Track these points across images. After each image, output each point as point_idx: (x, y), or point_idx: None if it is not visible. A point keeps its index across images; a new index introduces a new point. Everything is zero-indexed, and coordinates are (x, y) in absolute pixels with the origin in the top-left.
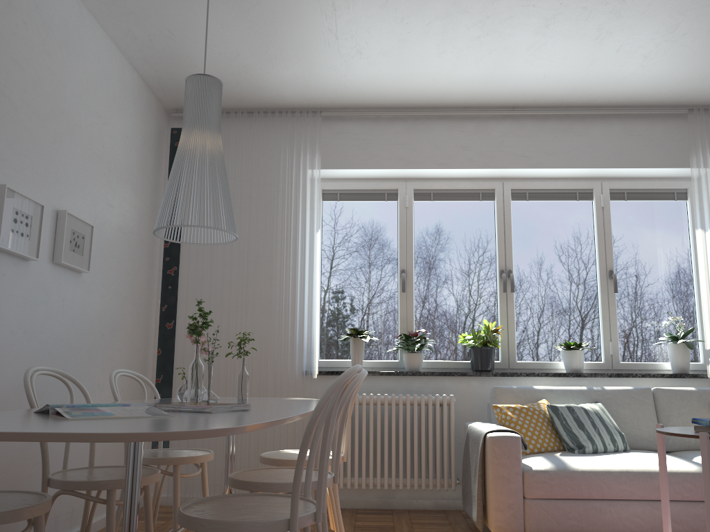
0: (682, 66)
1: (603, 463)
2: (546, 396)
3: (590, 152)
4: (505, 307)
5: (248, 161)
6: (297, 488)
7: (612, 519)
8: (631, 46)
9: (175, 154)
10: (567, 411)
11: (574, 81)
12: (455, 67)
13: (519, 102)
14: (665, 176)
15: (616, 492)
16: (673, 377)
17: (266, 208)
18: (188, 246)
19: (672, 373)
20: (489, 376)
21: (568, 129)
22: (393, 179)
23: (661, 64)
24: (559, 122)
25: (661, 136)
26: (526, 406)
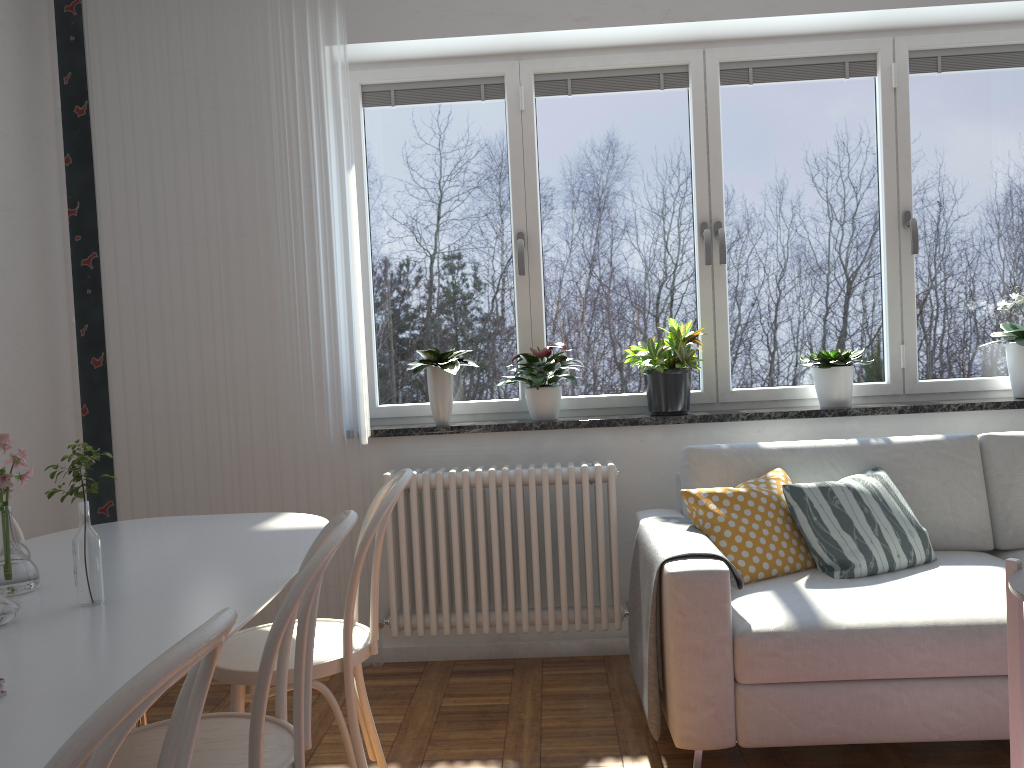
0: None
1: (889, 607)
2: (783, 462)
3: None
4: (709, 293)
5: (206, 35)
6: None
7: (904, 716)
8: None
9: (67, 31)
10: (821, 497)
11: None
12: None
13: None
14: (1018, 18)
15: (914, 666)
16: (1016, 408)
17: (249, 129)
18: (111, 213)
19: (1015, 401)
20: (681, 423)
21: None
22: (494, 57)
23: None
24: None
25: None
26: (744, 491)
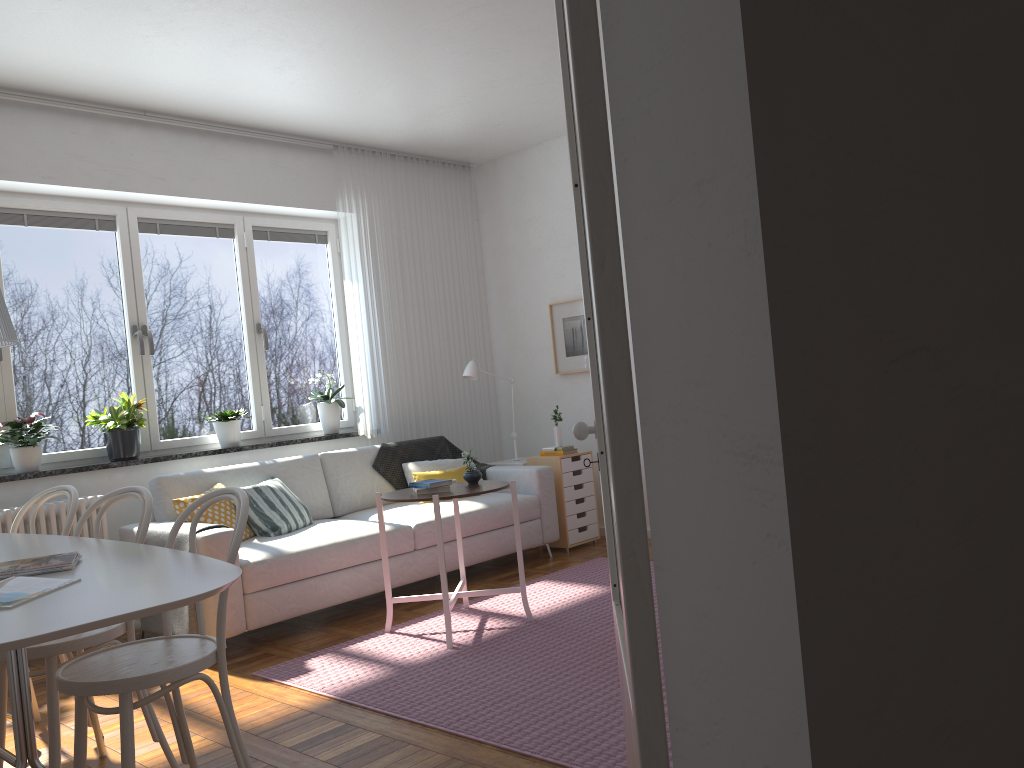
0: (344, 108)
1: (310, 540)
2: (220, 479)
3: (237, 182)
4: (141, 374)
5: None
6: (224, 619)
7: (326, 593)
8: (308, 82)
9: None
10: (256, 493)
11: (232, 99)
12: (96, 58)
13: (156, 107)
14: (308, 216)
15: (328, 565)
16: (329, 439)
17: None
18: None
19: (329, 435)
20: (139, 464)
21: (211, 150)
22: None
23: (327, 102)
24: (200, 138)
25: (308, 172)
26: None
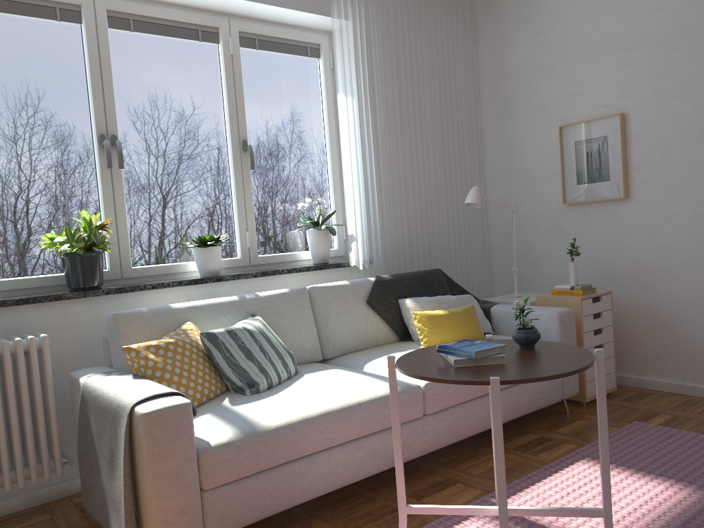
0: None
1: (294, 406)
2: (191, 317)
3: None
4: (110, 191)
5: None
6: None
7: (314, 480)
8: None
9: None
10: (229, 338)
11: None
12: None
13: None
14: (299, 24)
15: (317, 443)
16: (319, 270)
17: None
18: None
19: (318, 265)
20: (100, 295)
21: None
22: None
23: None
24: None
25: None
26: (173, 341)
